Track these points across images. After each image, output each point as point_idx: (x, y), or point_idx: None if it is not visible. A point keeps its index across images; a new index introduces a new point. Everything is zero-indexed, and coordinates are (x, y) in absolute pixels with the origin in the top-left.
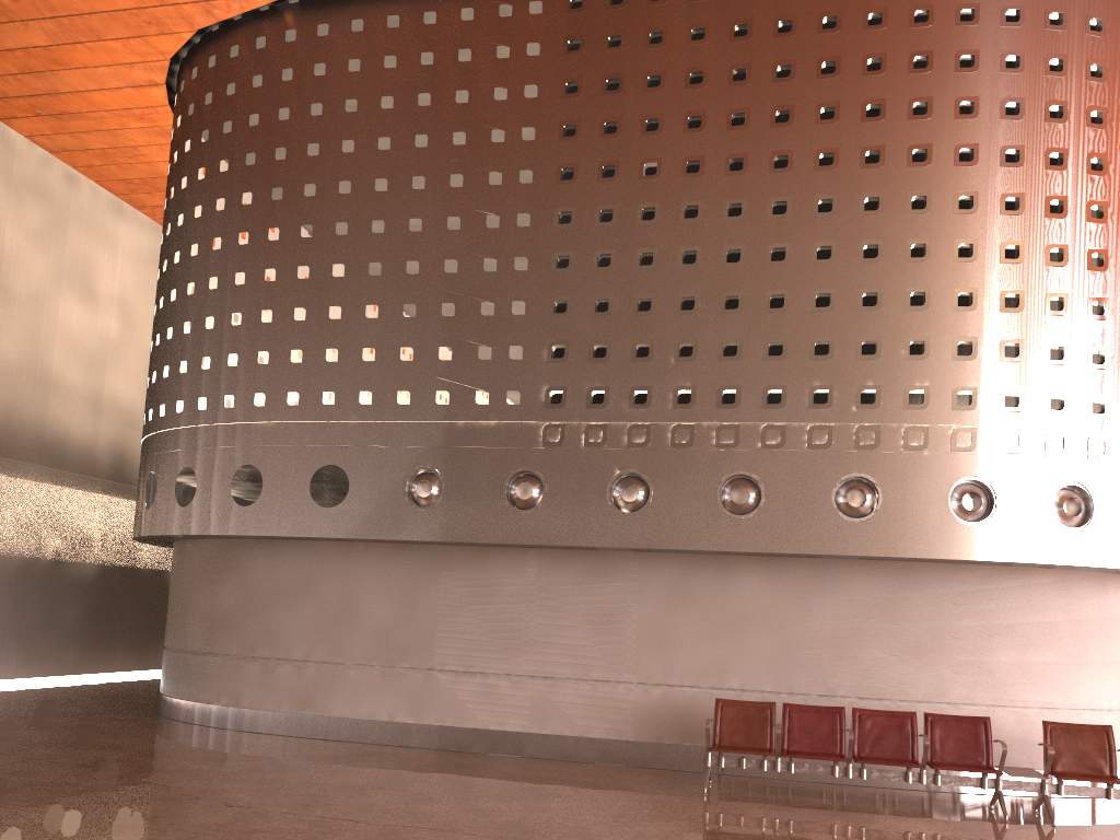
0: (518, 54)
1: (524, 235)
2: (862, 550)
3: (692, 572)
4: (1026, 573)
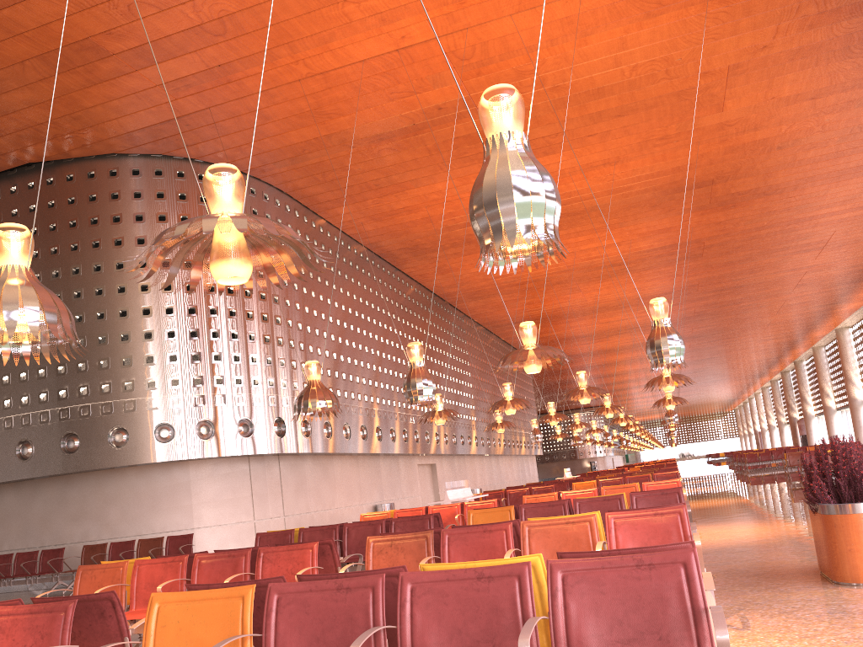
0: None
1: None
2: (28, 475)
3: None
4: (122, 471)
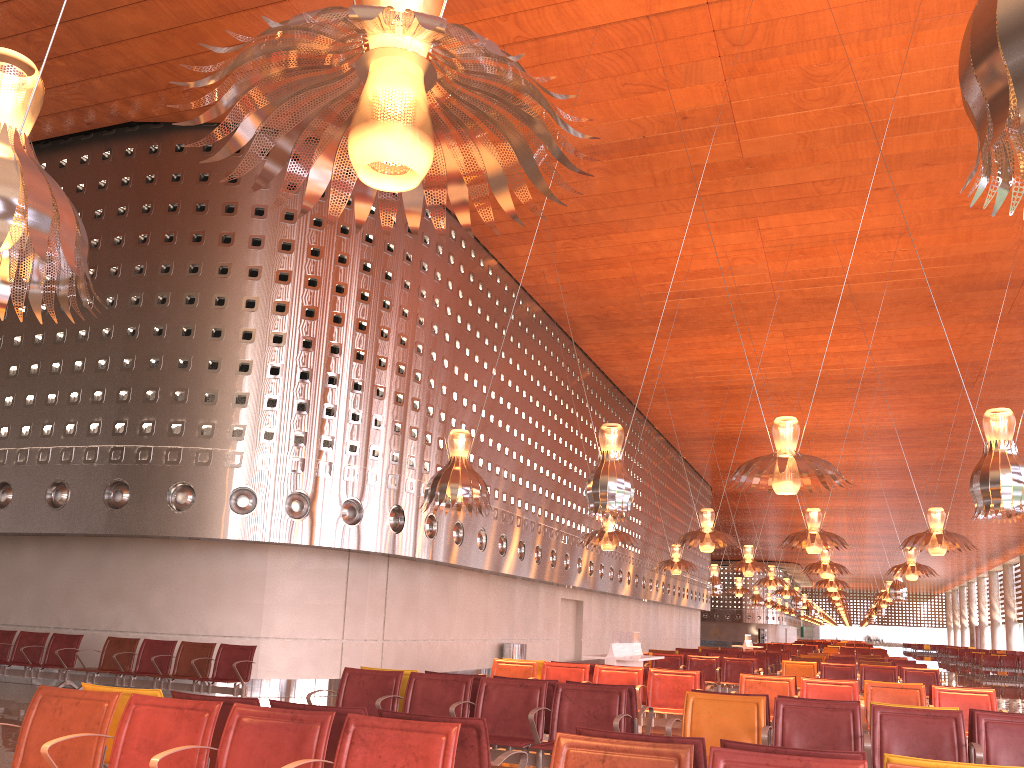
0: None
1: None
2: (56, 529)
3: (1, 548)
4: (179, 543)
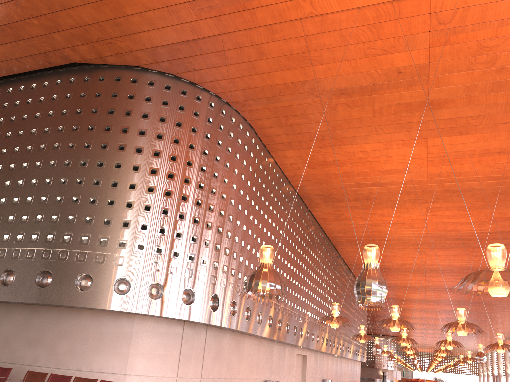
0: None
1: None
2: (4, 299)
3: None
4: (79, 311)
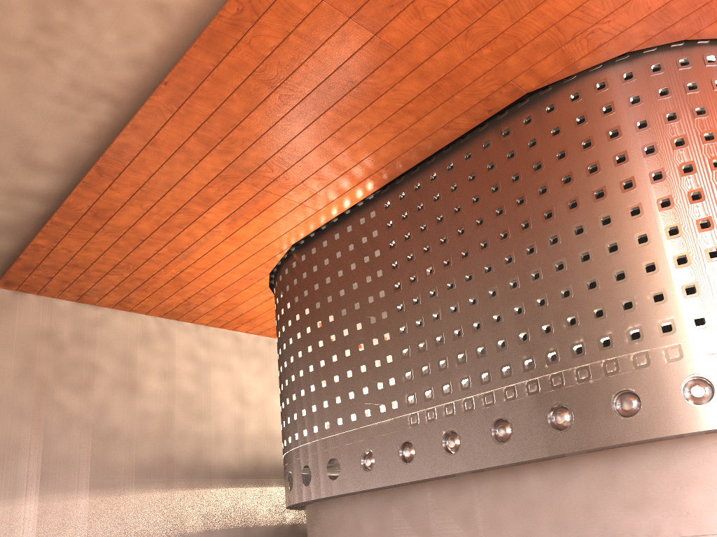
0: (370, 238)
1: (386, 322)
2: (569, 449)
3: (502, 479)
4: (696, 439)
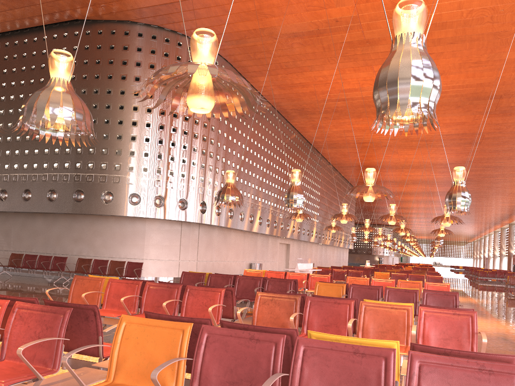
0: None
1: None
2: (52, 211)
3: (27, 218)
4: (106, 217)
